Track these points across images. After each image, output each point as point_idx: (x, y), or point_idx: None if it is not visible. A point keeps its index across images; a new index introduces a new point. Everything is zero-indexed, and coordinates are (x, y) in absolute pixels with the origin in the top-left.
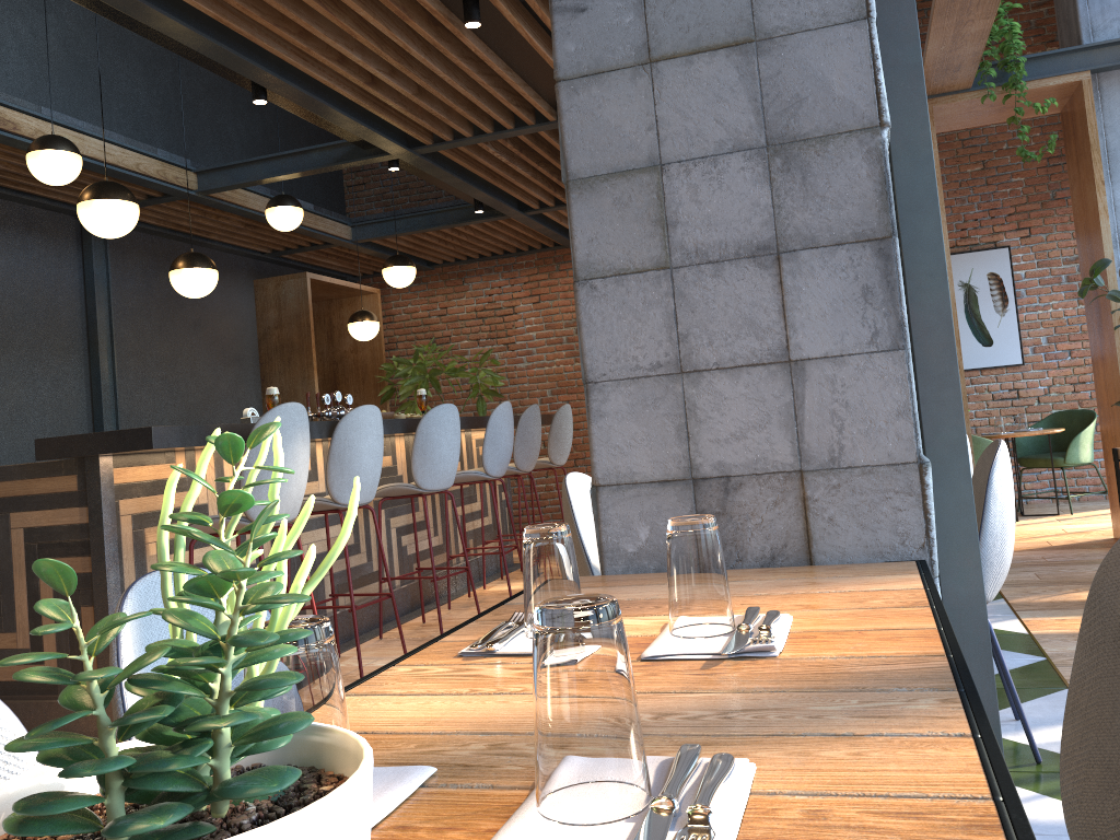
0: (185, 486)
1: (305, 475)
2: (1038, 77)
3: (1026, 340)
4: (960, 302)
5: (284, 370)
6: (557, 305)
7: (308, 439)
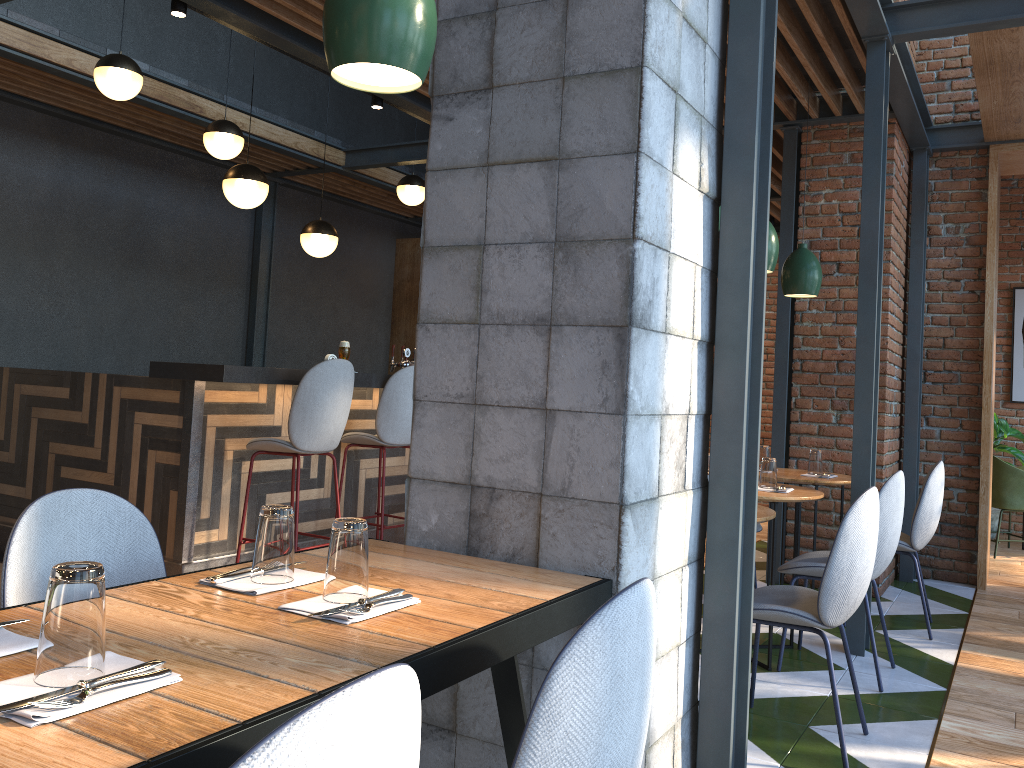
0: (264, 410)
1: (344, 417)
2: None
3: None
4: None
5: (410, 317)
6: None
7: (351, 389)
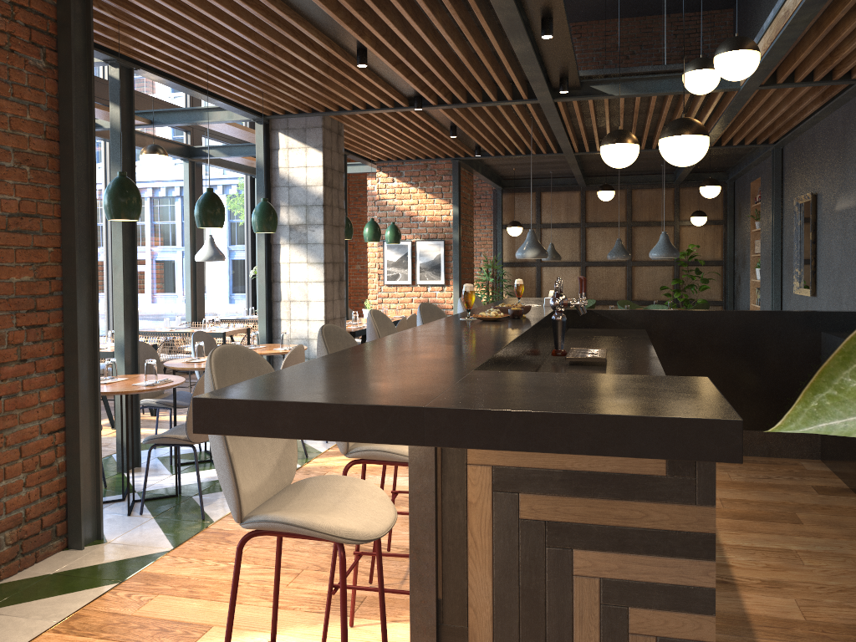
0: None
1: None
2: None
3: None
4: None
5: None
6: None
7: None
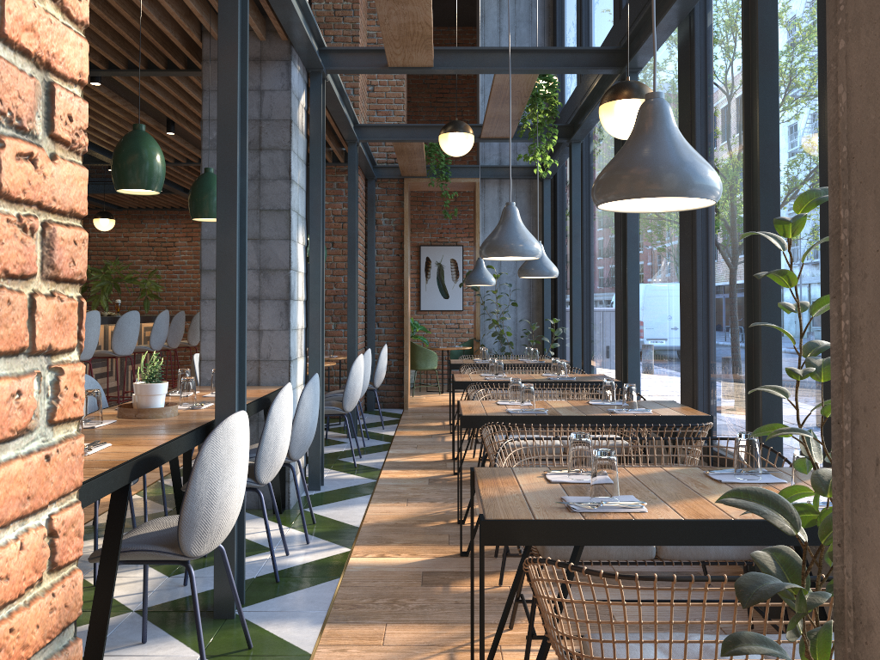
0: None
1: None
2: (457, 177)
3: (466, 297)
4: (435, 273)
5: None
6: None
7: None
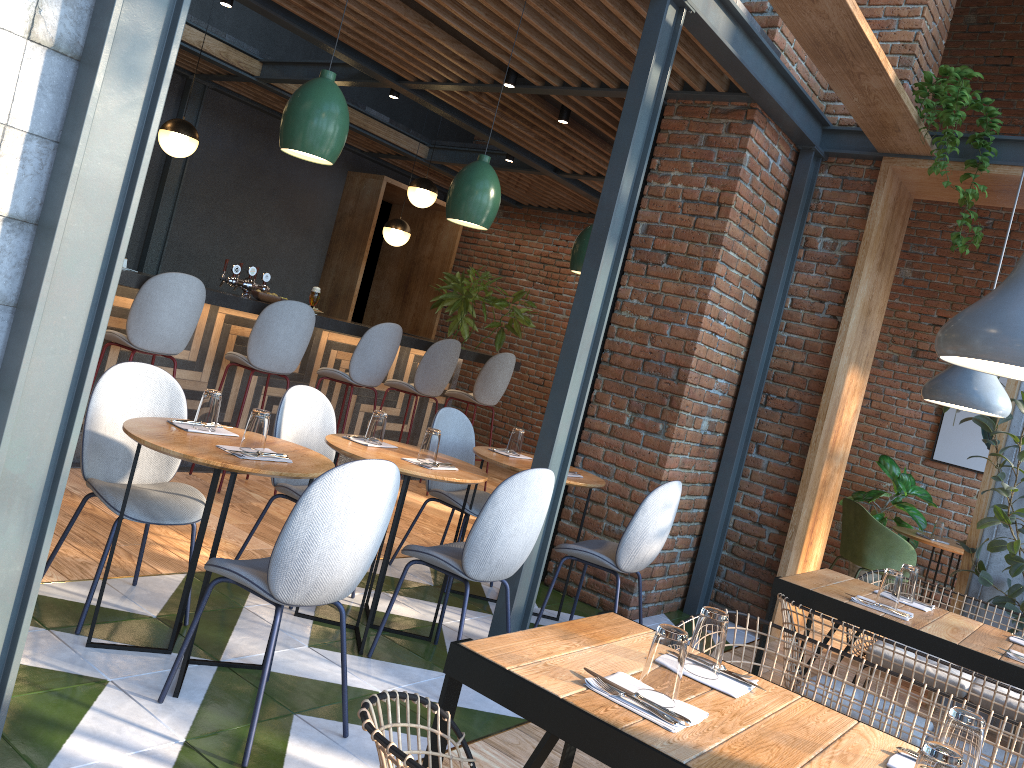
0: None
1: None
2: (1010, 162)
3: None
4: None
5: (344, 252)
6: None
7: None
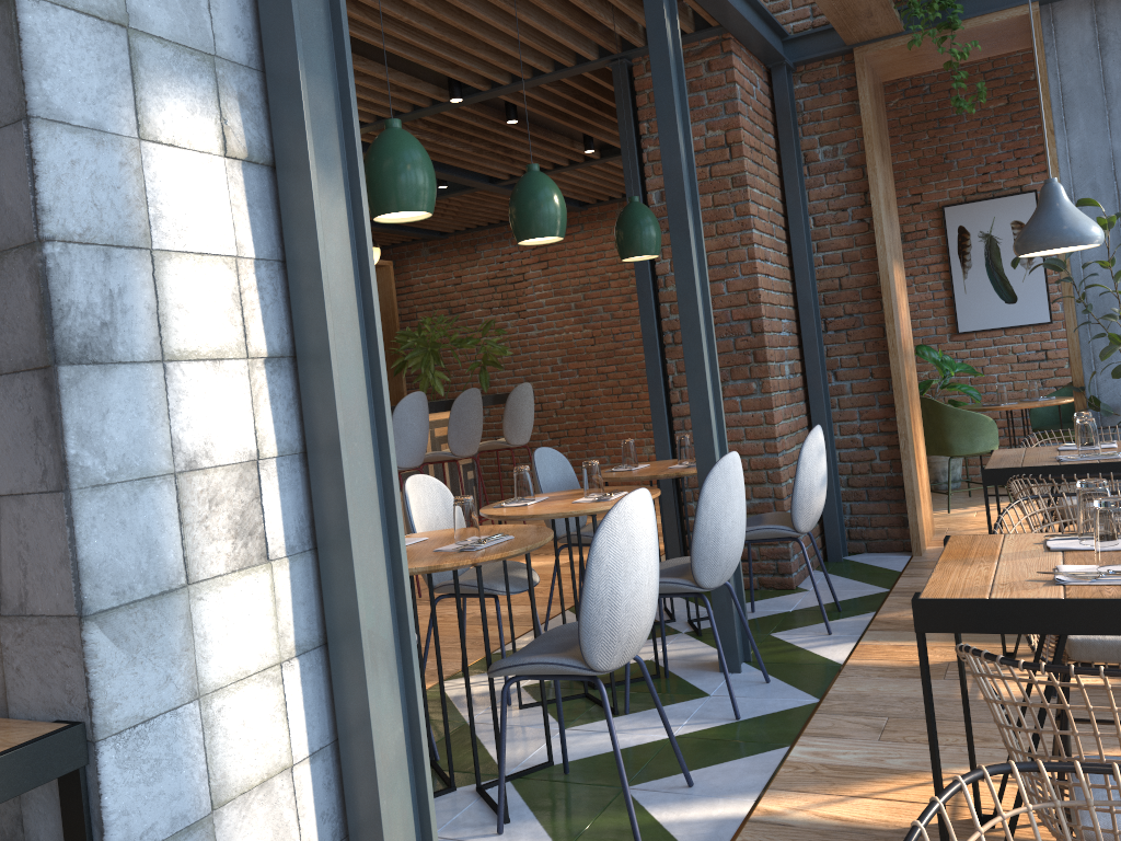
0: None
1: None
2: (979, 13)
3: (1055, 295)
4: (981, 255)
5: None
6: (564, 271)
7: None
